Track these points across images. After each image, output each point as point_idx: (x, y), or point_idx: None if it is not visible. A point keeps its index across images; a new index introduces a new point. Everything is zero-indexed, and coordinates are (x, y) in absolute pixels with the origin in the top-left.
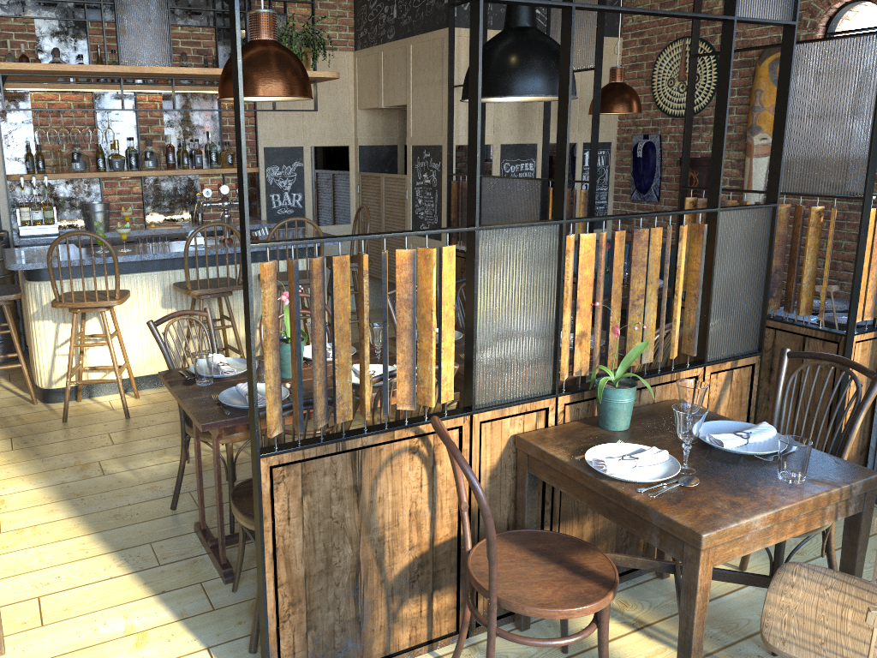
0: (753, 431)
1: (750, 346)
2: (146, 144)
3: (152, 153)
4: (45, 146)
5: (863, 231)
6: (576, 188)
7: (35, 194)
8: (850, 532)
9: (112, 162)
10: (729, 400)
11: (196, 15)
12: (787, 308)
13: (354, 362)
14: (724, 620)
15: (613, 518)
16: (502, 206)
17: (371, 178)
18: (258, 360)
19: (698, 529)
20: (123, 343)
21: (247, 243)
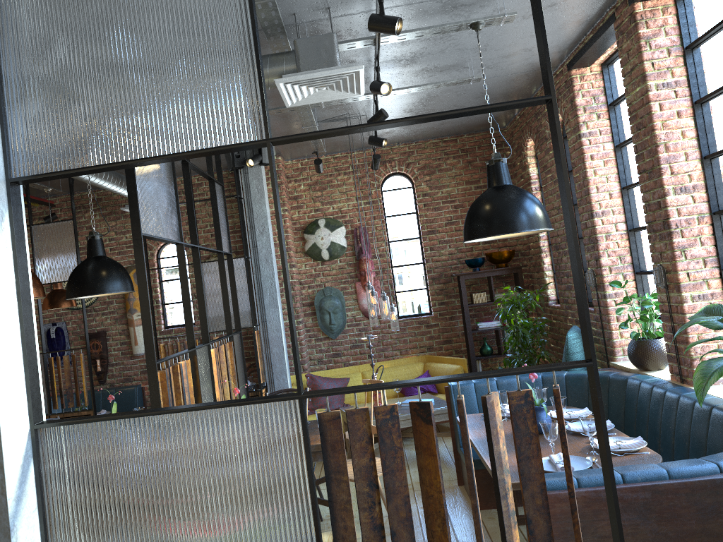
0: None
1: None
2: None
3: None
4: None
5: (256, 341)
6: None
7: None
8: None
9: None
10: None
11: None
12: None
13: None
14: None
15: None
16: None
17: None
18: None
19: None
20: None
21: (156, 362)
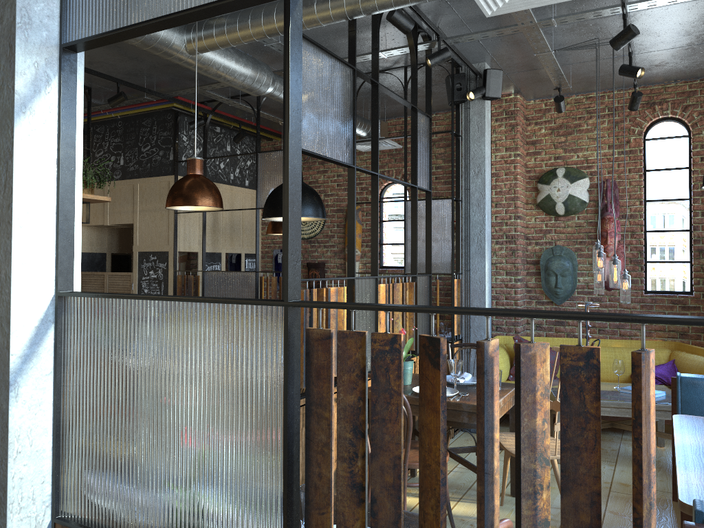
0: (463, 376)
1: None
2: None
3: None
4: None
5: (453, 290)
6: None
7: None
8: (512, 414)
9: None
10: None
11: None
12: None
13: None
14: (454, 485)
15: None
16: (222, 290)
17: (93, 276)
18: None
19: None
20: None
21: None
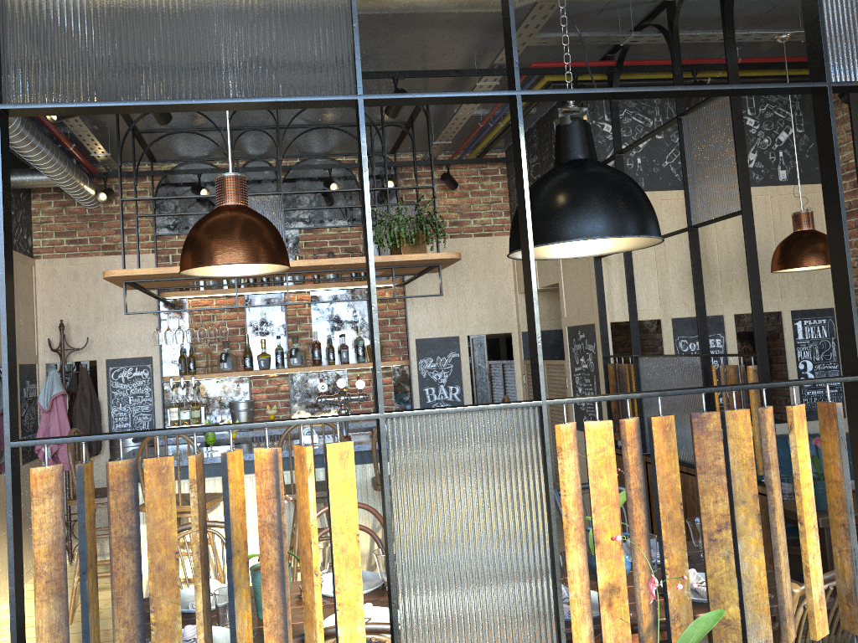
0: None
1: None
2: (292, 341)
3: (297, 350)
4: (199, 348)
5: None
6: (790, 367)
7: (184, 394)
8: None
9: (258, 360)
10: None
11: (344, 216)
12: None
13: (369, 601)
14: None
15: None
16: None
17: None
18: (214, 593)
19: None
20: (217, 553)
21: (6, 440)
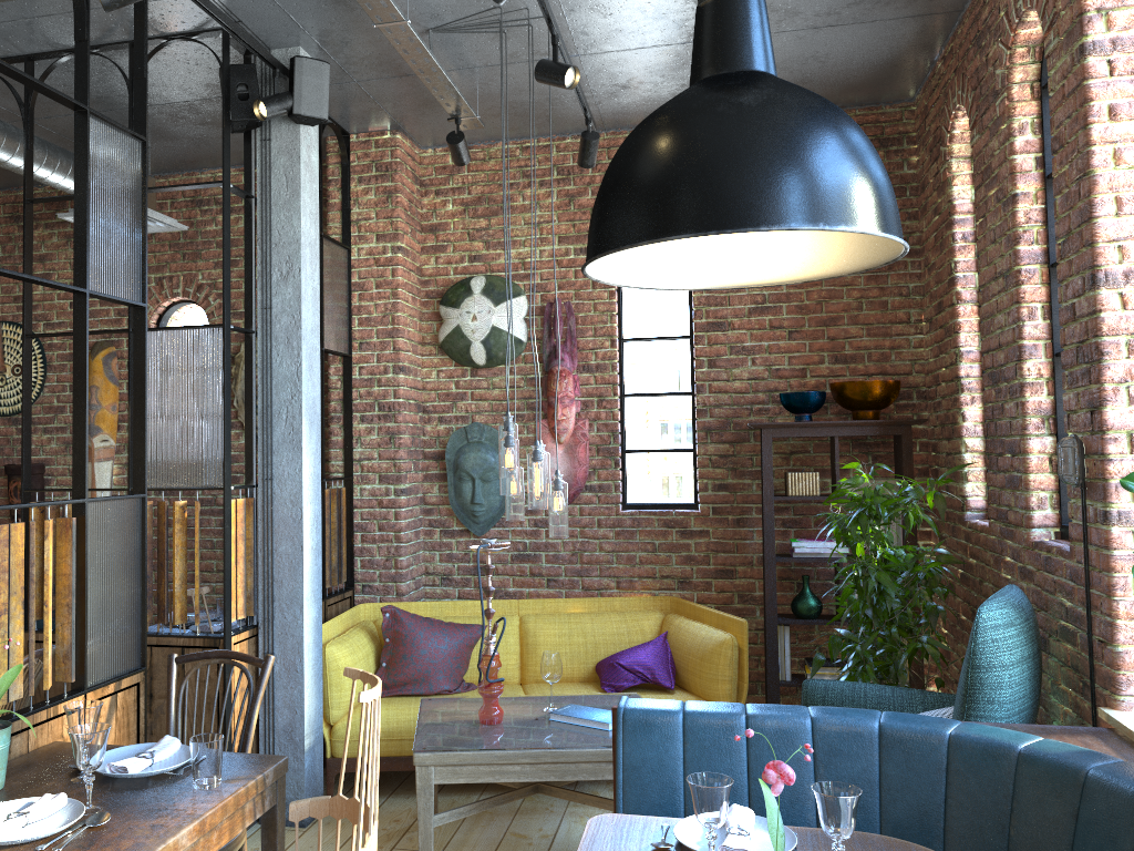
0: (157, 748)
1: (133, 661)
2: None
3: None
4: None
5: (228, 523)
6: None
7: None
8: (269, 832)
9: None
10: (116, 732)
11: None
12: (162, 618)
13: None
14: None
15: None
16: None
17: None
18: None
19: None
20: None
21: None
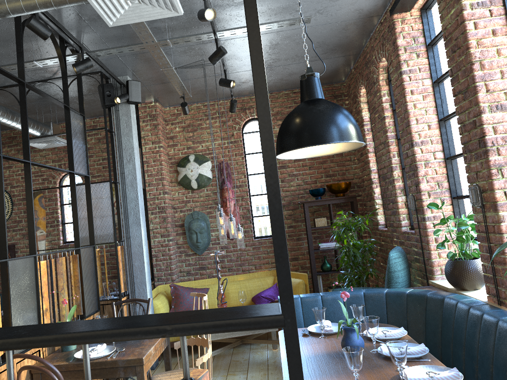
0: None
1: (96, 307)
2: None
3: None
4: None
5: (117, 255)
6: None
7: None
8: (166, 355)
9: None
10: None
11: None
12: None
13: None
14: None
15: (99, 377)
16: None
17: None
18: None
19: (140, 357)
20: None
21: None
